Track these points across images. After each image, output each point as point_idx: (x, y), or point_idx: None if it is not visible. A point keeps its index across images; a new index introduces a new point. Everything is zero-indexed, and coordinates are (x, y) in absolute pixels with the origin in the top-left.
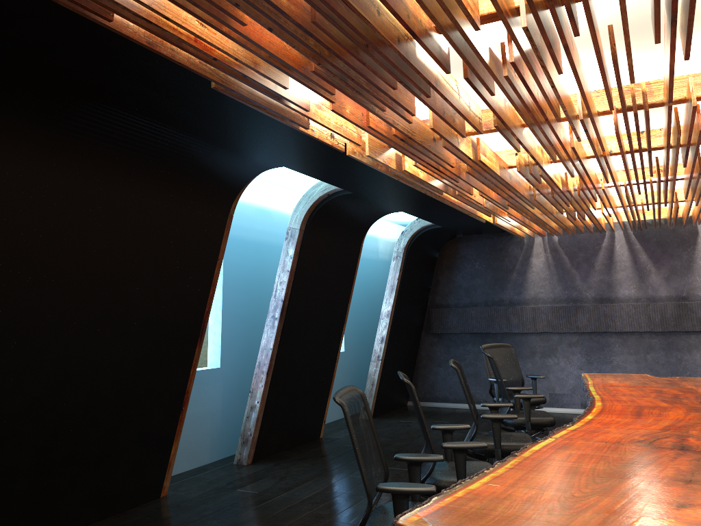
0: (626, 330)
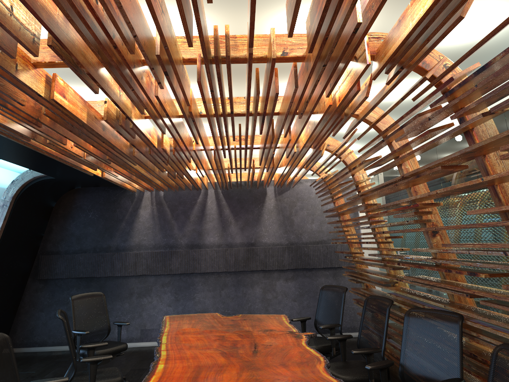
0: (208, 271)
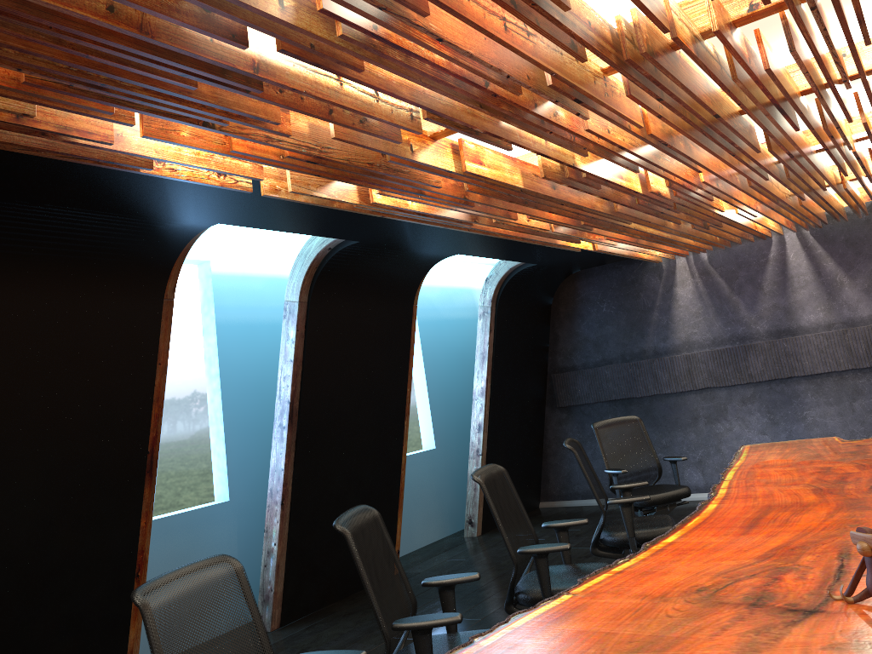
0: (818, 371)
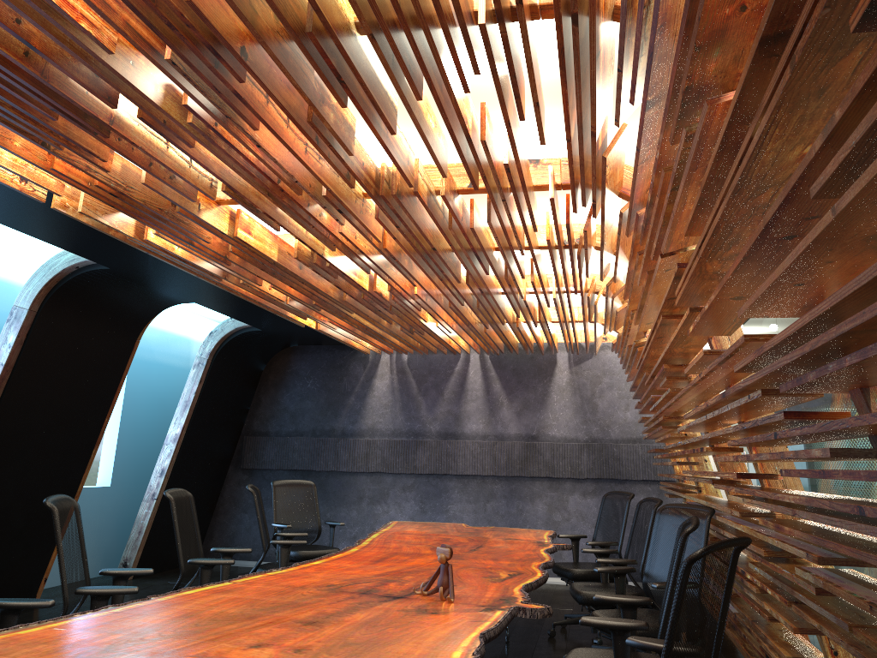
0: (468, 473)
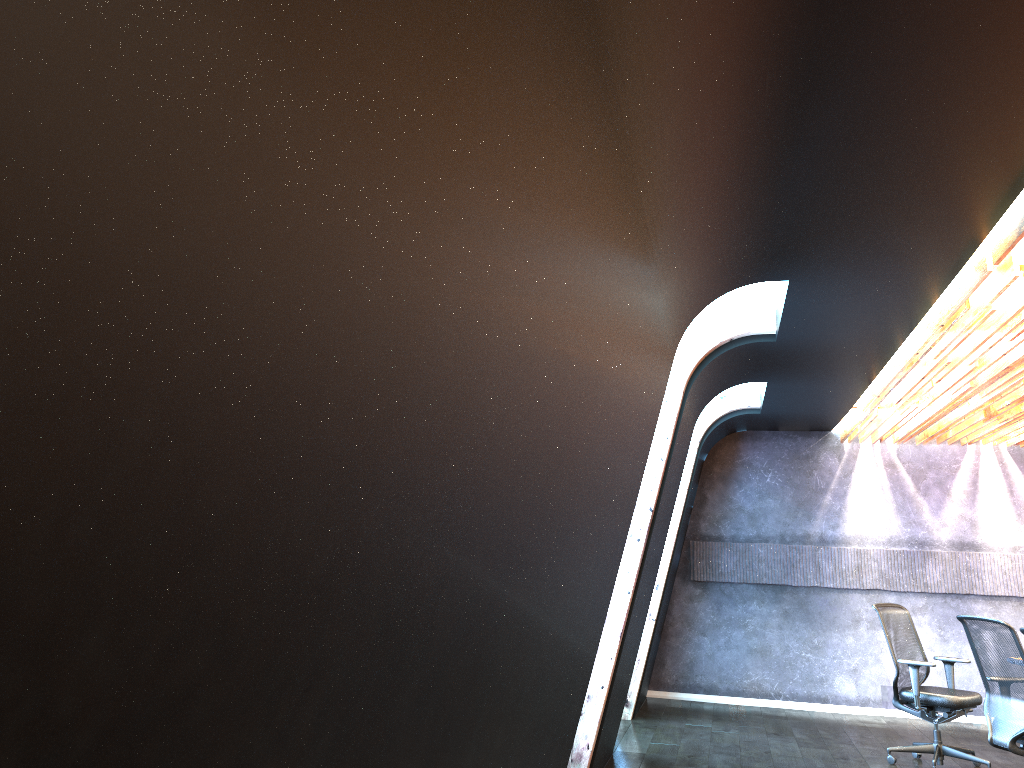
0: (999, 593)
